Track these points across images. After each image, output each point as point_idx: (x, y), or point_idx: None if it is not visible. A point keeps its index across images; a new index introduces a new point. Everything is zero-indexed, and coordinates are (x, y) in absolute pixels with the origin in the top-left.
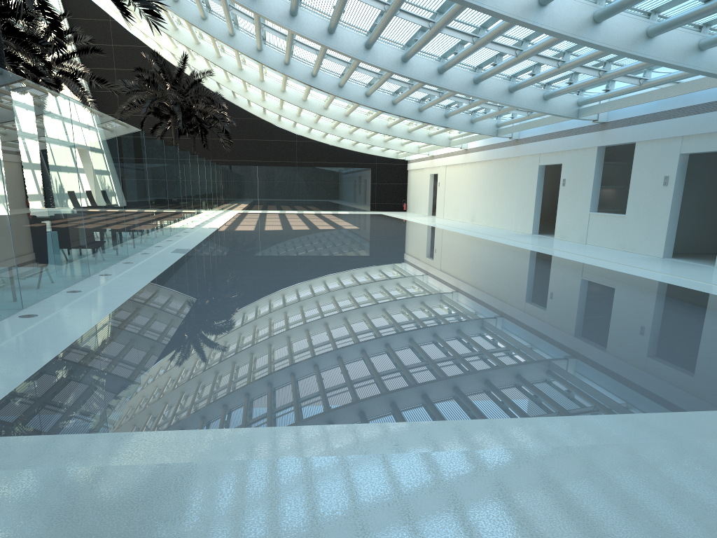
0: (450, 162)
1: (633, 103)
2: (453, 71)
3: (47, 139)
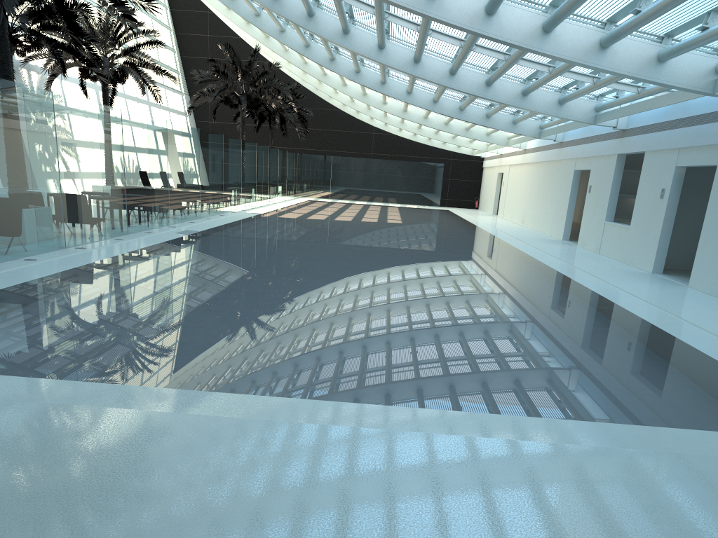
0: (513, 162)
1: (633, 111)
2: (465, 72)
3: (16, 127)
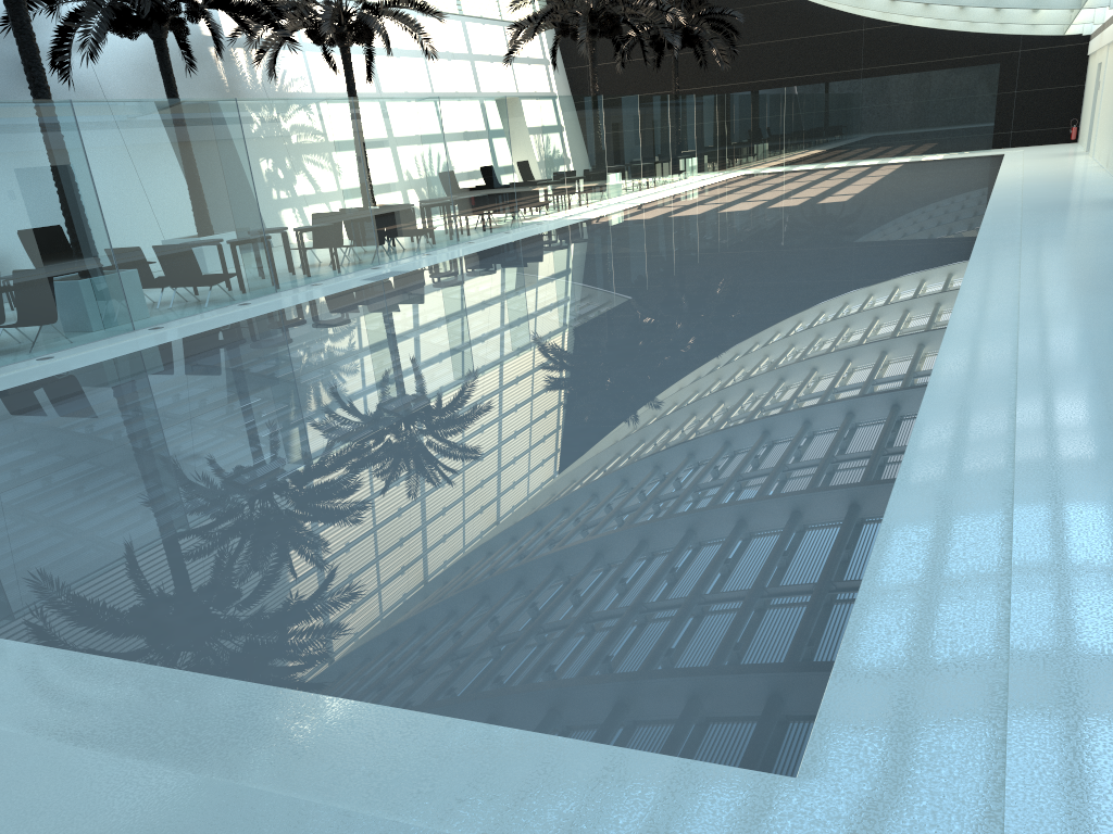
0: (1109, 38)
1: None
2: None
3: (0, 167)
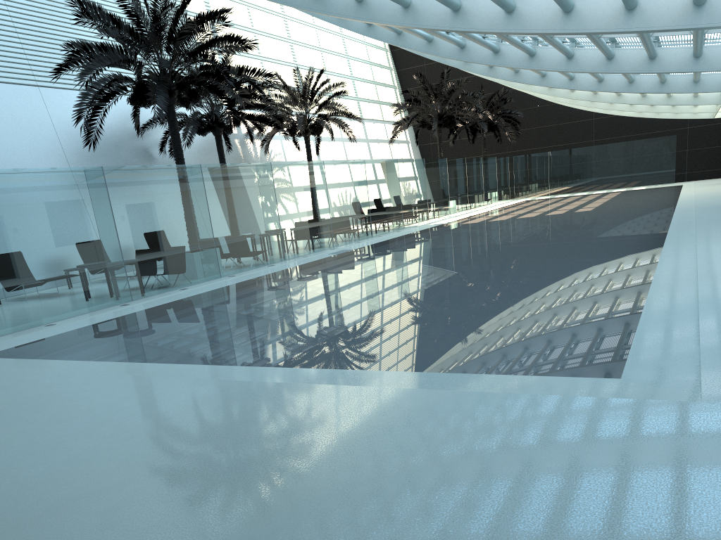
0: None
1: None
2: (582, 52)
3: (170, 196)
